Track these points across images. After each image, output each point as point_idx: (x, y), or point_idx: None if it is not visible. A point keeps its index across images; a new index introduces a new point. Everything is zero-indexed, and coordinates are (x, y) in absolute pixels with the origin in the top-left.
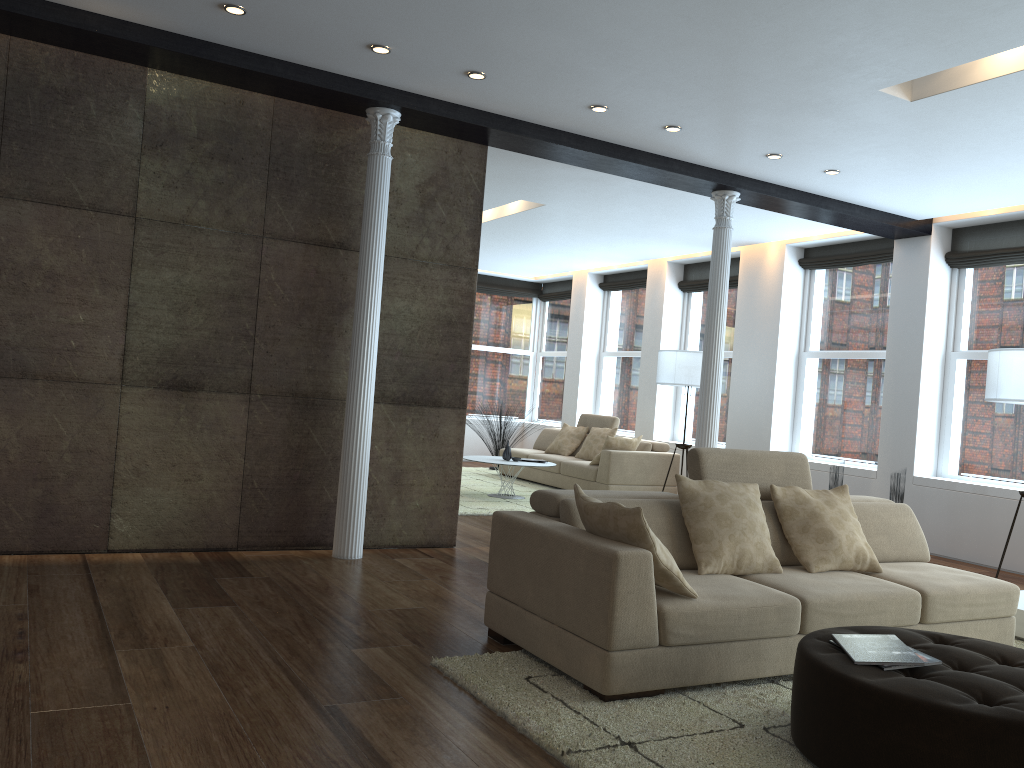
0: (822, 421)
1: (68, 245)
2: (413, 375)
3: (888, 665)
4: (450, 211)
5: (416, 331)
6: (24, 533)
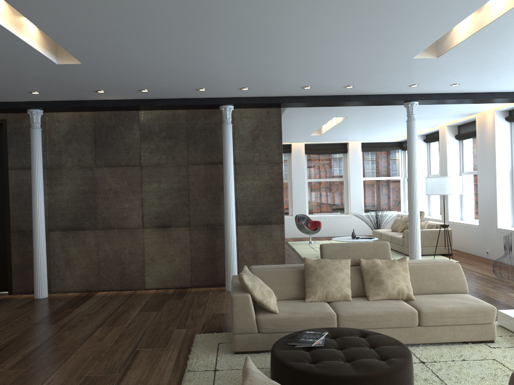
0: None
1: (120, 180)
2: (257, 212)
3: (298, 345)
4: (266, 139)
5: (256, 193)
6: (117, 283)
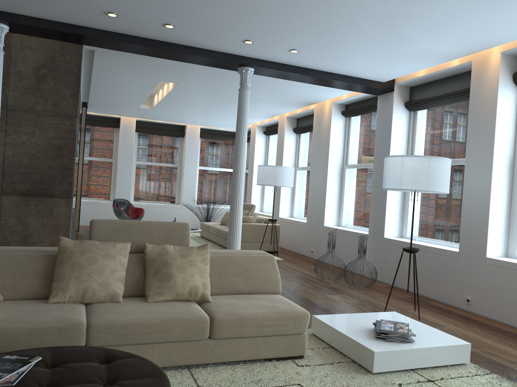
0: (352, 205)
1: None
2: (34, 179)
3: None
4: (57, 83)
5: (36, 153)
6: None
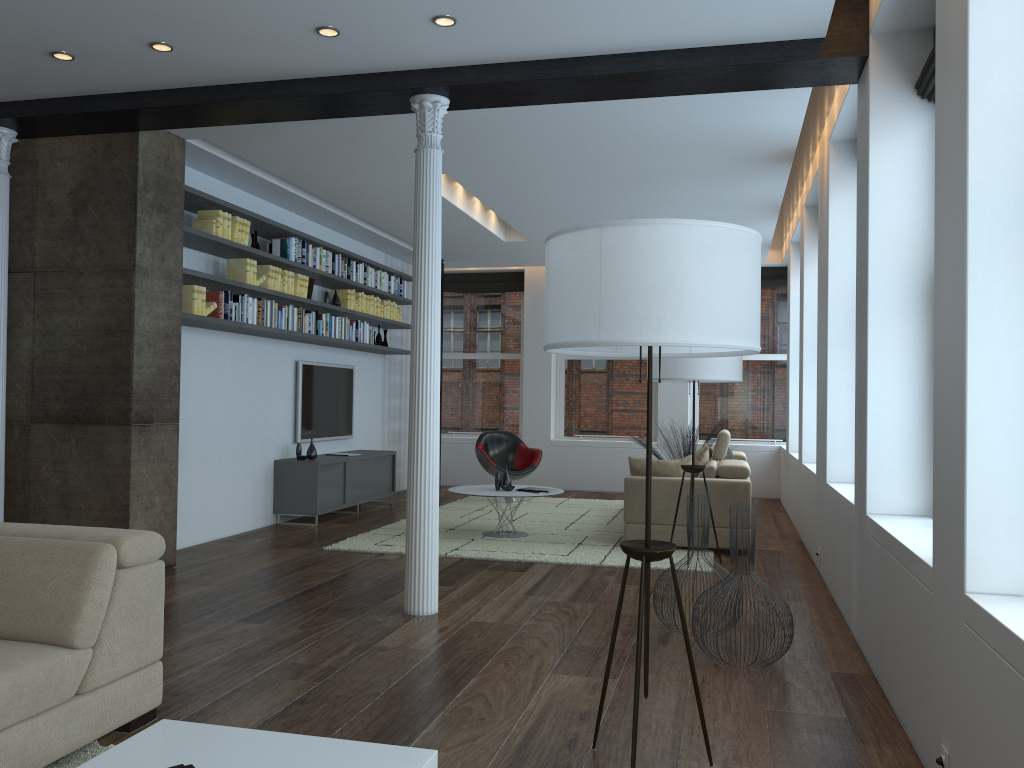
0: None
1: None
2: (75, 392)
3: None
4: (103, 212)
5: (76, 345)
6: None
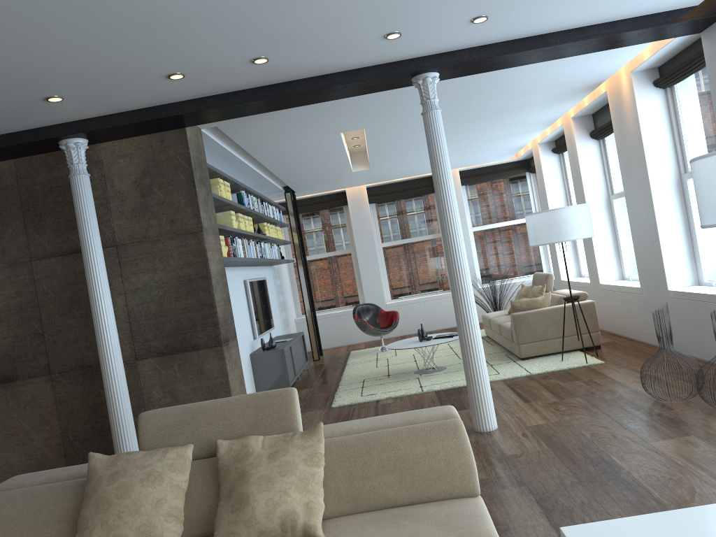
0: (713, 243)
1: None
2: (170, 330)
3: None
4: (167, 191)
5: (163, 295)
6: None
